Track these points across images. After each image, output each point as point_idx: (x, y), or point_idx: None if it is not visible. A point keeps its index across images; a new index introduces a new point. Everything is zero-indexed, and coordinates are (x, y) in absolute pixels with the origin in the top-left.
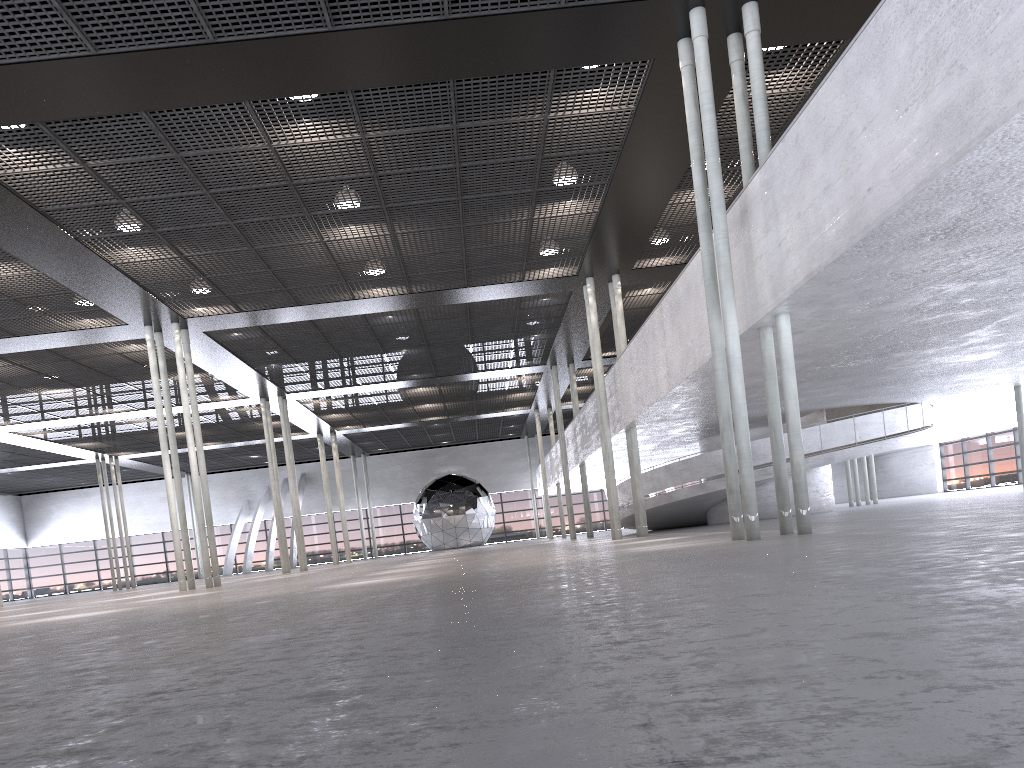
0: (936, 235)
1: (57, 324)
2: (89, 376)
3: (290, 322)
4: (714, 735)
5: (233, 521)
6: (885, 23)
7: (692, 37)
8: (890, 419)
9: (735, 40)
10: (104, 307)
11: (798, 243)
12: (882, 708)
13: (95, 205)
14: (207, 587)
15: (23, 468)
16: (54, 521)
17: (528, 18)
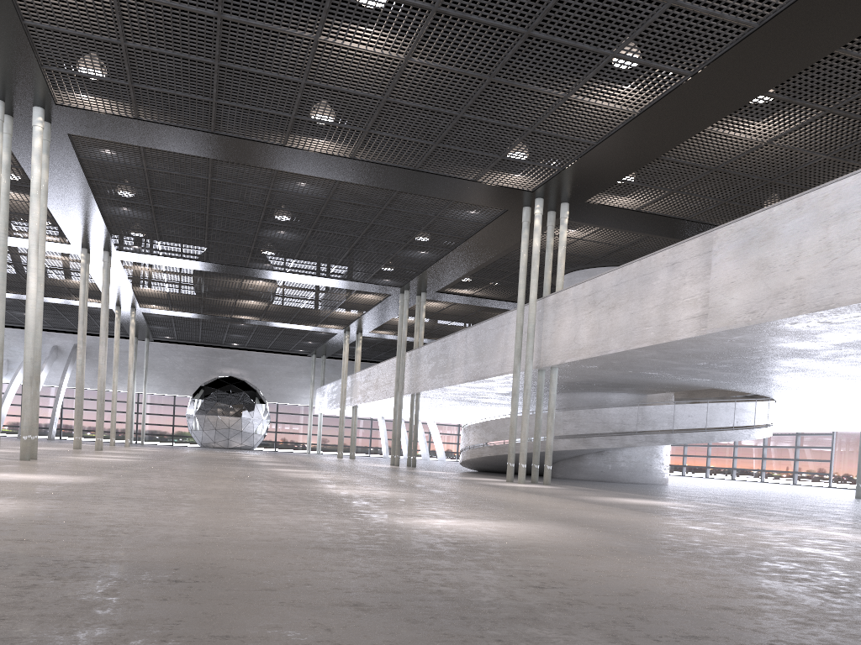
0: None
1: None
2: None
3: (185, 155)
4: None
5: None
6: None
7: None
8: (759, 410)
9: None
10: None
11: None
12: None
13: None
14: (22, 459)
15: None
16: None
17: None
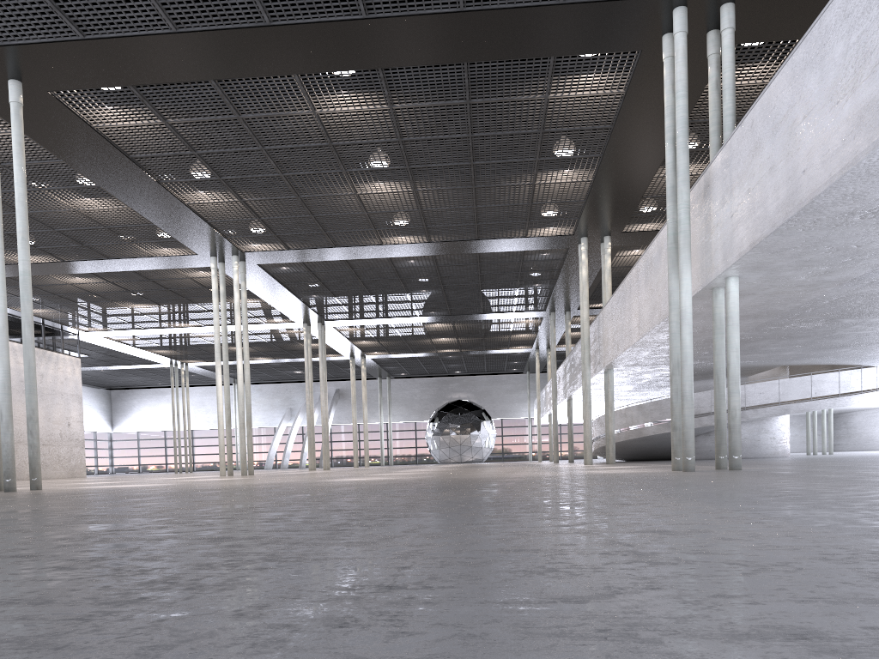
0: (865, 214)
1: (142, 251)
2: (166, 295)
3: (329, 260)
4: (439, 575)
5: (277, 424)
6: (827, 25)
7: (673, 32)
8: (845, 379)
9: (713, 36)
10: (179, 239)
11: (746, 215)
12: (578, 569)
13: (173, 155)
14: (242, 475)
15: (113, 367)
16: (135, 413)
17: (531, 12)
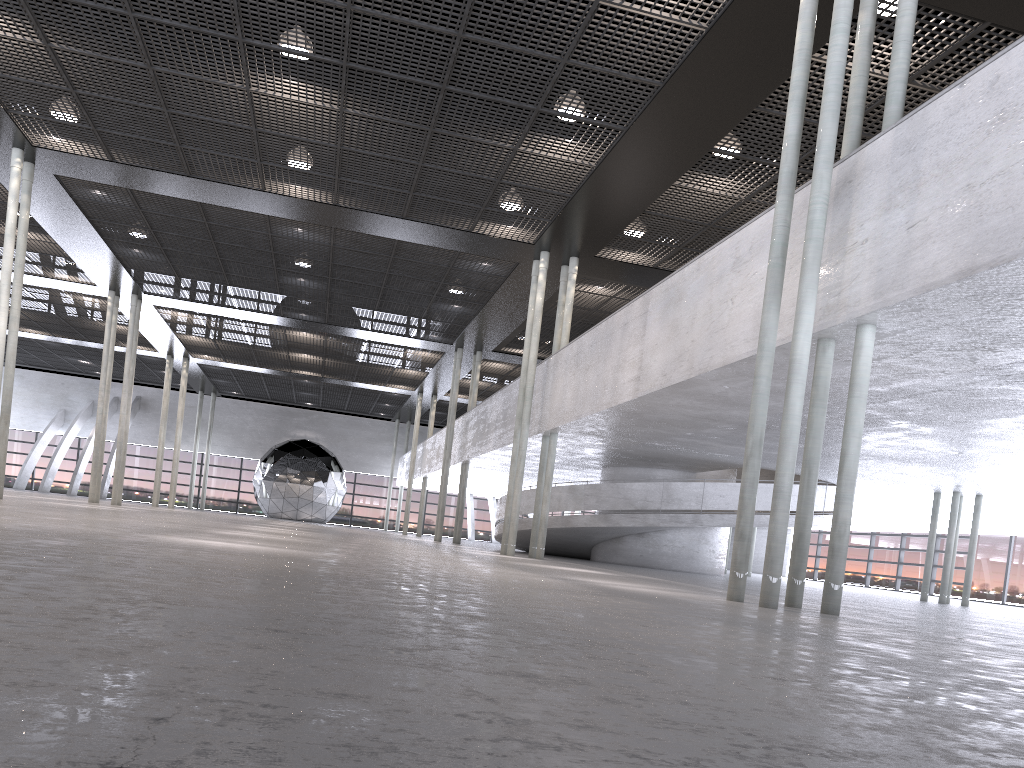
0: None
1: None
2: None
3: (173, 198)
4: None
5: (41, 429)
6: None
7: None
8: None
9: None
10: None
11: (955, 226)
12: None
13: None
14: None
15: None
16: None
17: None
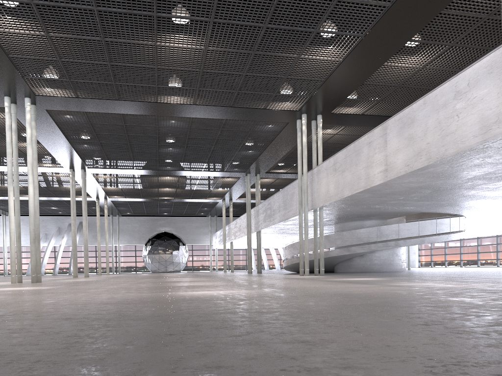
0: None
1: None
2: None
3: (107, 113)
4: None
5: None
6: None
7: None
8: (453, 223)
9: None
10: None
11: None
12: None
13: None
14: (32, 282)
15: None
16: None
17: None
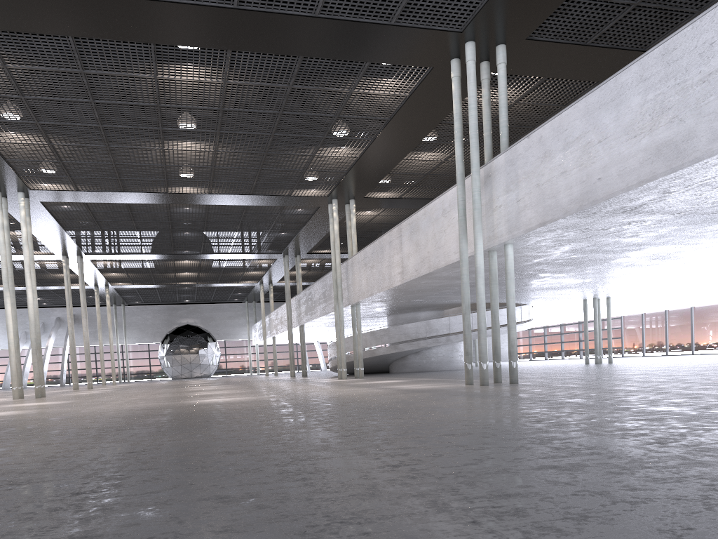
0: (625, 210)
1: None
2: None
3: (111, 203)
4: None
5: None
6: (623, 82)
7: (466, 60)
8: None
9: (486, 66)
10: None
11: (535, 202)
12: None
13: None
14: (36, 397)
15: None
16: None
17: (368, 27)
